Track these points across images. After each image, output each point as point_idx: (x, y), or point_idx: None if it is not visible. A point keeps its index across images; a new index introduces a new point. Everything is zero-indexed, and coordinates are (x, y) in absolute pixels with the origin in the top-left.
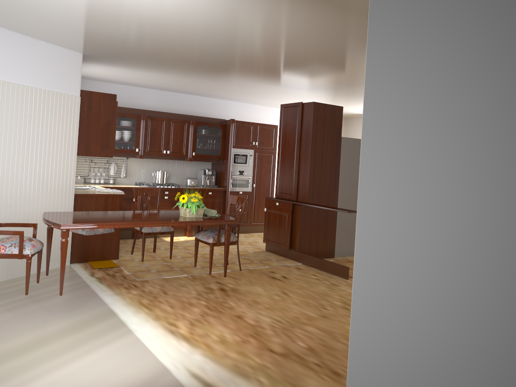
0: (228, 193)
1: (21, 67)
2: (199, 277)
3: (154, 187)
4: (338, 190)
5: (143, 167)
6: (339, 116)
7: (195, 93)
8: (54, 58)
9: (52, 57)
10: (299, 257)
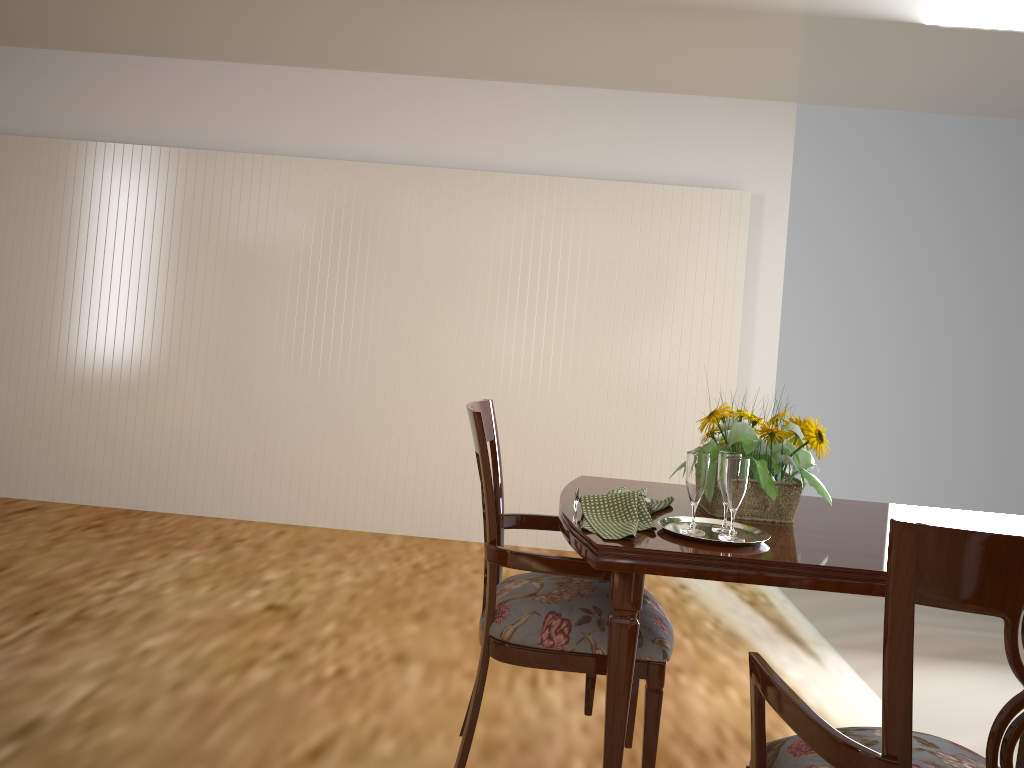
0: None
1: None
2: None
3: None
4: None
5: None
6: None
7: None
8: None
9: None
10: None
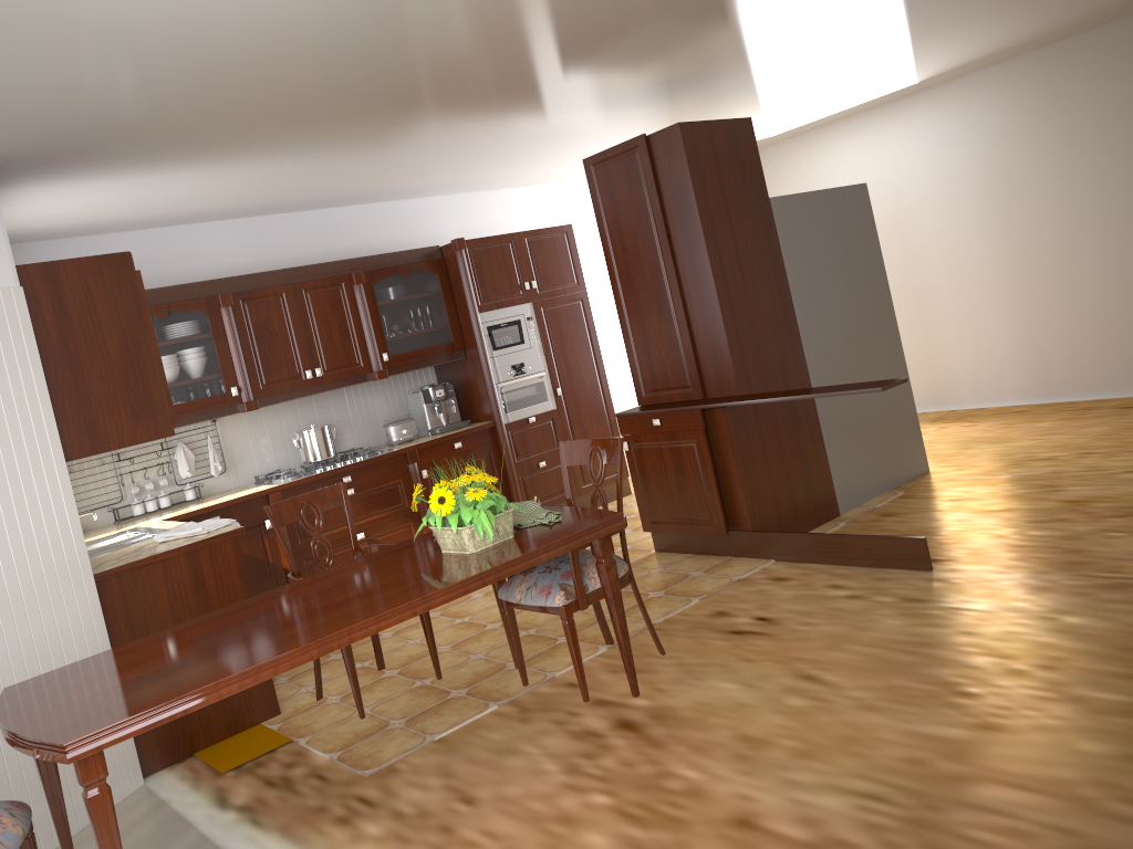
0: (503, 431)
1: None
2: (535, 701)
3: (311, 474)
4: (802, 339)
5: (263, 431)
6: (750, 145)
7: (341, 201)
8: None
9: None
10: (761, 546)
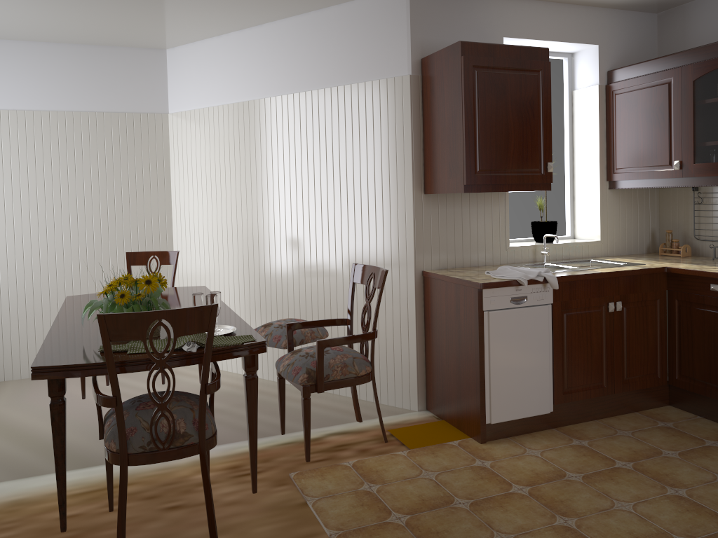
0: None
1: (306, 64)
2: None
3: None
4: None
5: None
6: None
7: None
8: (353, 25)
9: (350, 25)
10: None
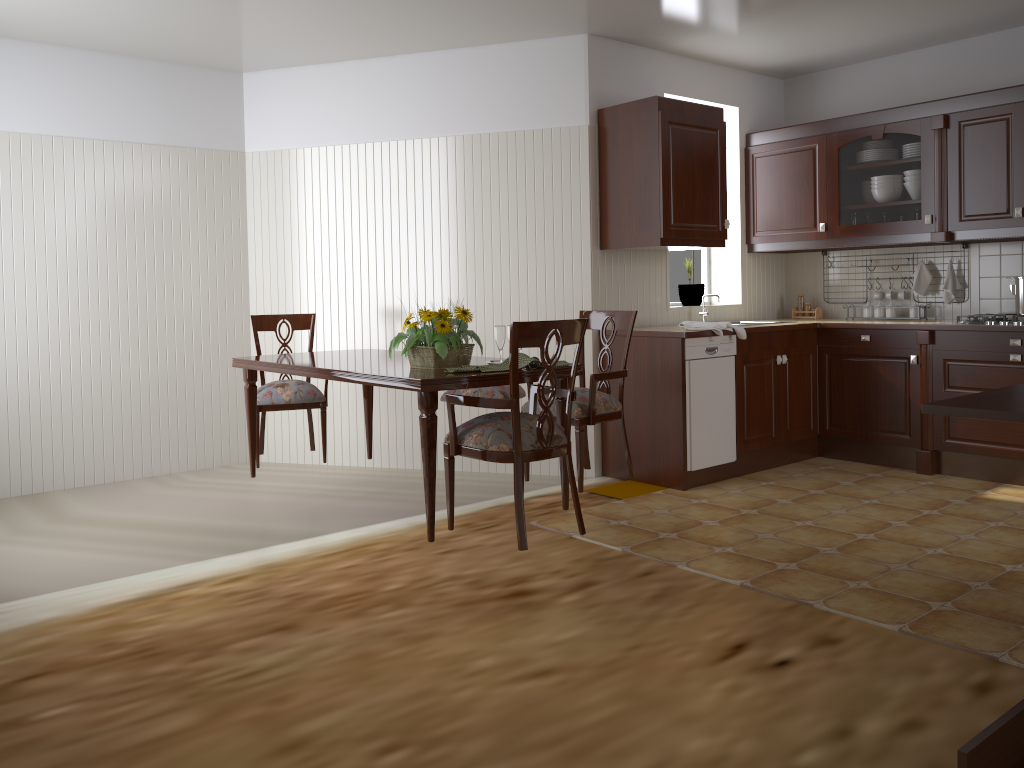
0: None
1: (455, 106)
2: (620, 562)
3: (972, 324)
4: None
5: (1018, 269)
6: None
7: None
8: (518, 68)
9: (515, 67)
10: None
